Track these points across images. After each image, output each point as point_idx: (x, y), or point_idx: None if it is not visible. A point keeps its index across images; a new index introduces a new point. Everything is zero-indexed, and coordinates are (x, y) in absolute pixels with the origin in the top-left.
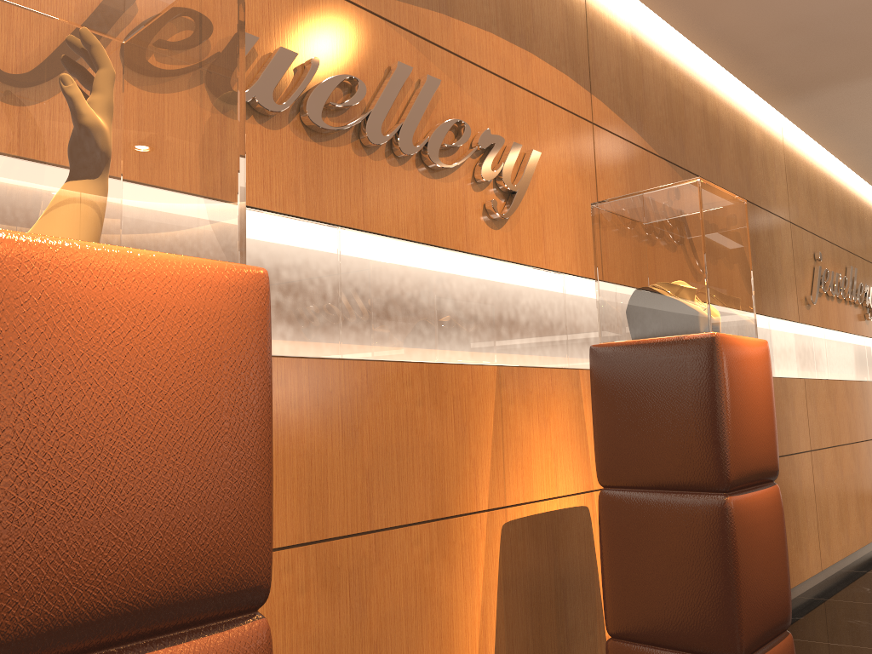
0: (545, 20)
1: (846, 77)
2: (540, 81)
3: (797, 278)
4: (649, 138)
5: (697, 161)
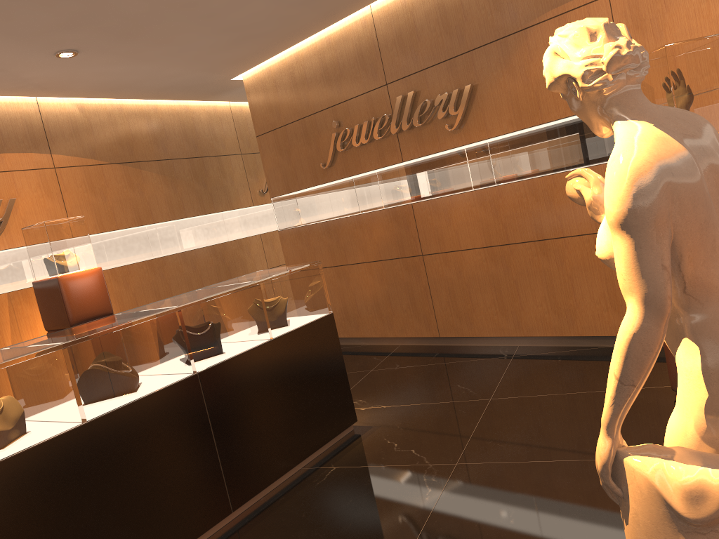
0: (11, 133)
1: (226, 89)
2: (13, 163)
3: (250, 182)
4: (101, 157)
5: (146, 153)
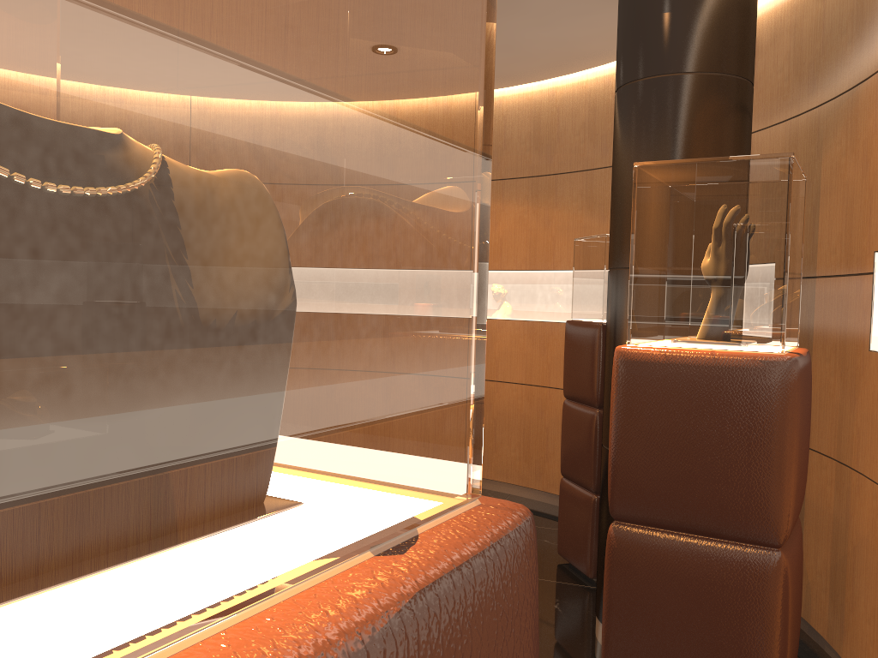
0: None
1: None
2: None
3: None
4: None
5: None
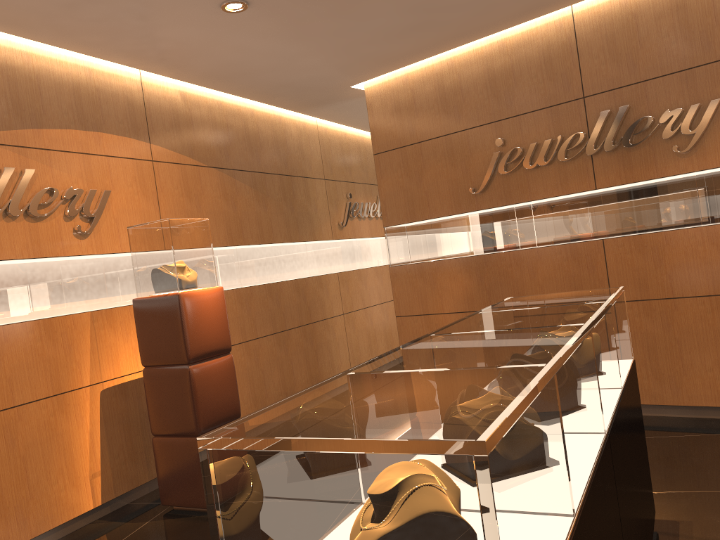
0: (111, 110)
1: (333, 100)
2: (110, 147)
3: (331, 212)
4: (199, 157)
5: (241, 161)
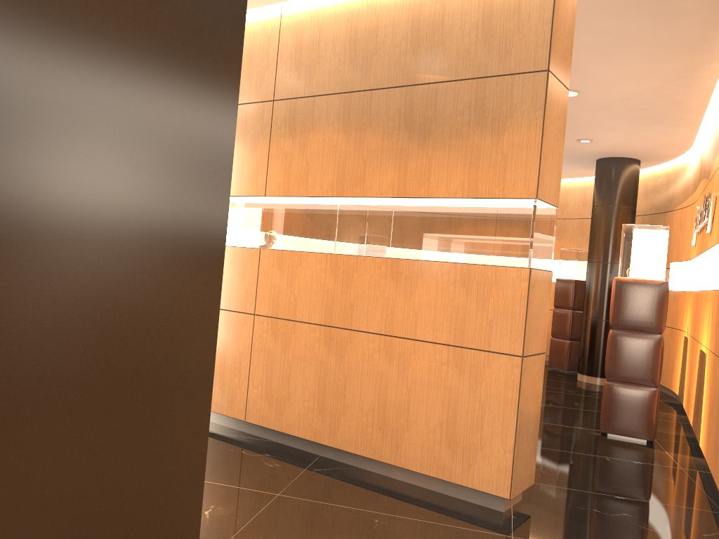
0: None
1: None
2: None
3: None
4: None
5: None
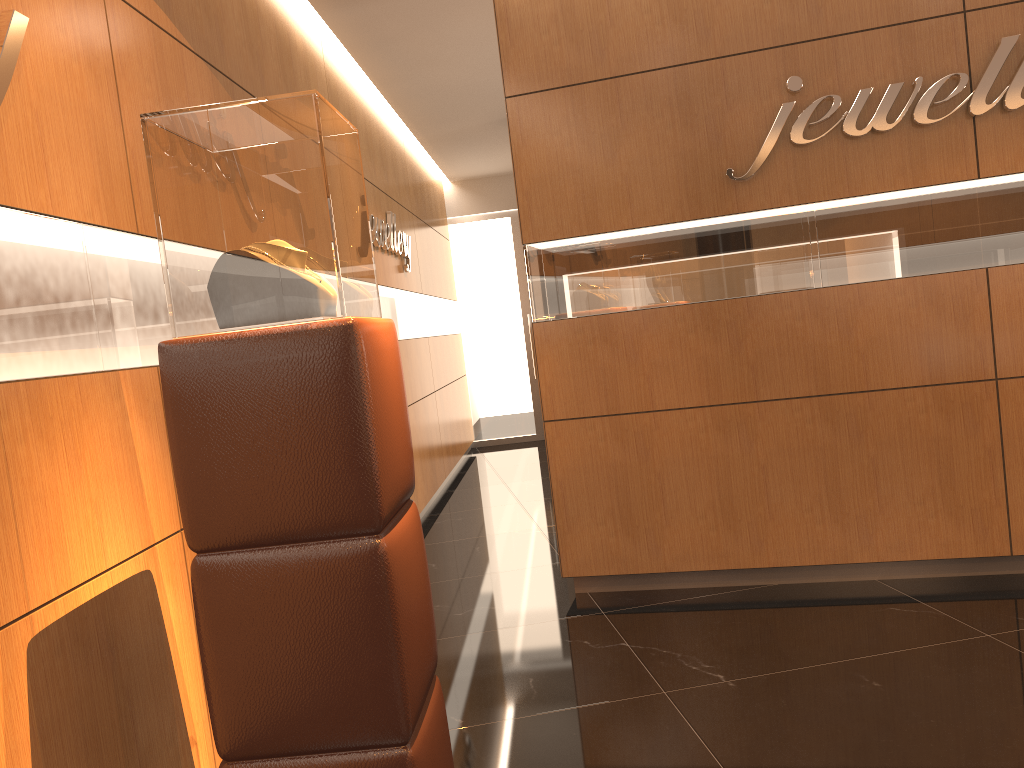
0: None
1: None
2: None
3: None
4: (180, 23)
5: (240, 67)
